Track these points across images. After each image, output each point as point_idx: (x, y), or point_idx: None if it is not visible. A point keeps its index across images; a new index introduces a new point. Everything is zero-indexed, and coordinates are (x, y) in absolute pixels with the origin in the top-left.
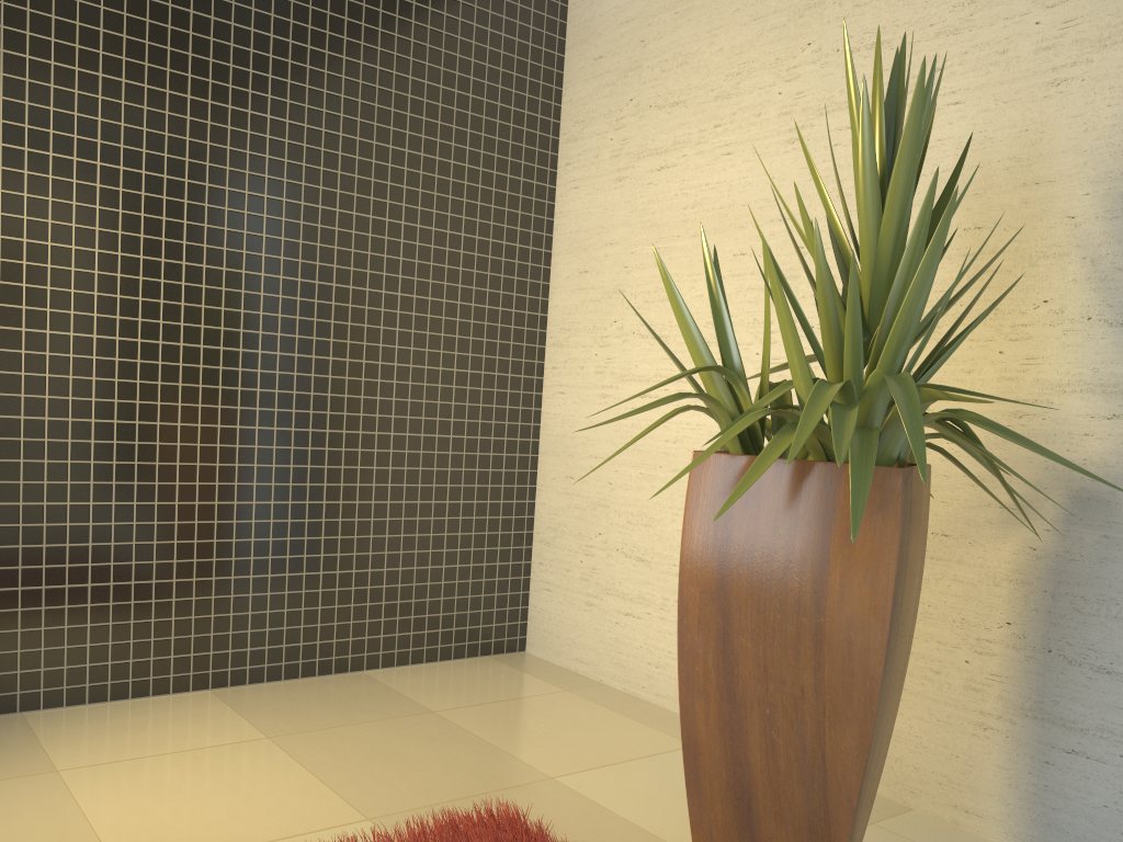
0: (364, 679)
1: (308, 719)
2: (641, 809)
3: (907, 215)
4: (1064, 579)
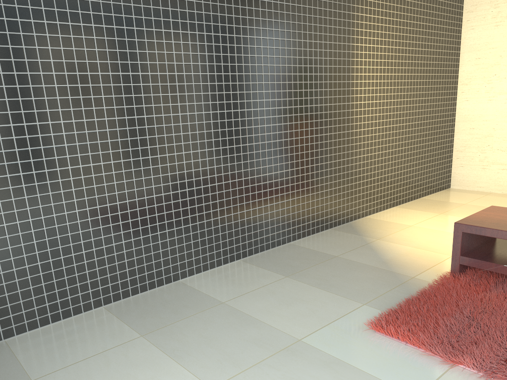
0: (426, 199)
1: (439, 209)
2: None
3: None
4: None
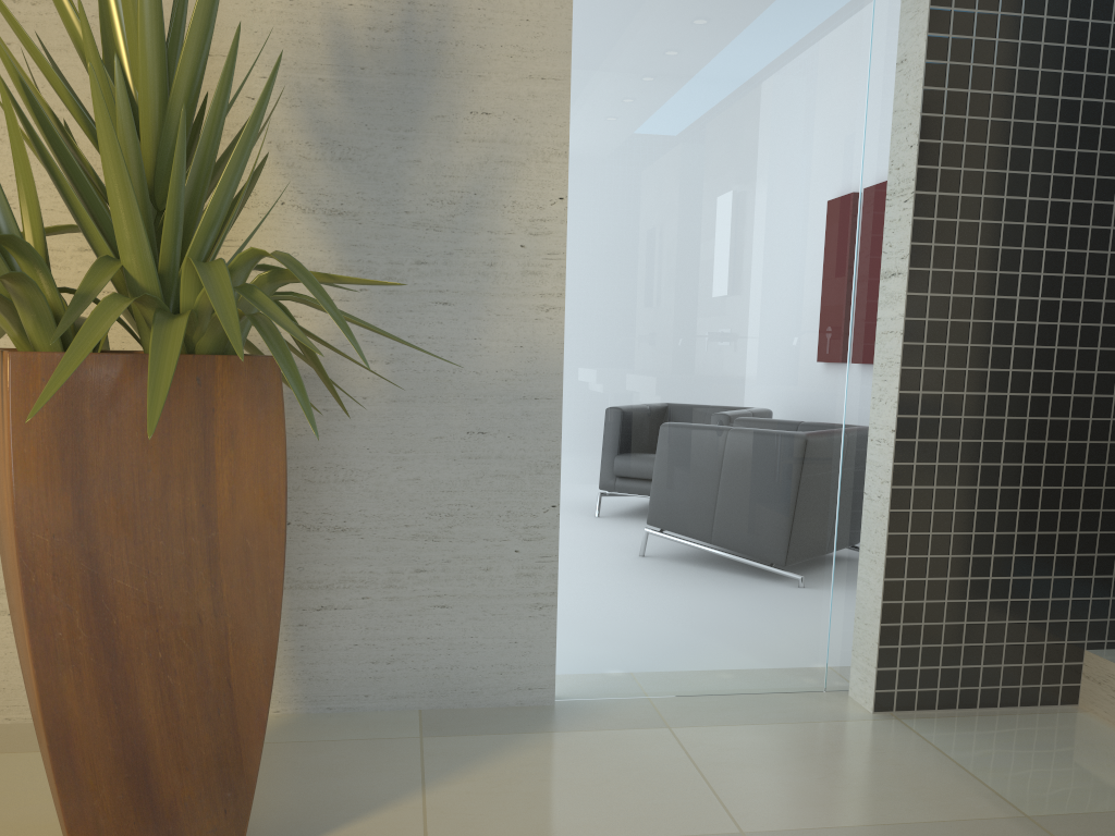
0: None
1: None
2: None
3: (203, 70)
4: (293, 454)
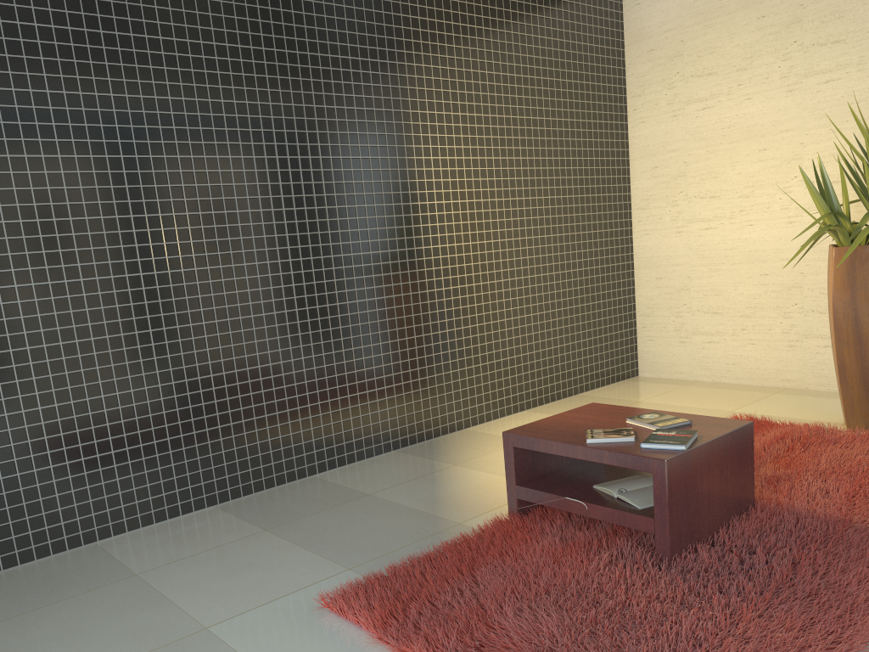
0: (584, 396)
1: None
2: (783, 413)
3: None
4: None
